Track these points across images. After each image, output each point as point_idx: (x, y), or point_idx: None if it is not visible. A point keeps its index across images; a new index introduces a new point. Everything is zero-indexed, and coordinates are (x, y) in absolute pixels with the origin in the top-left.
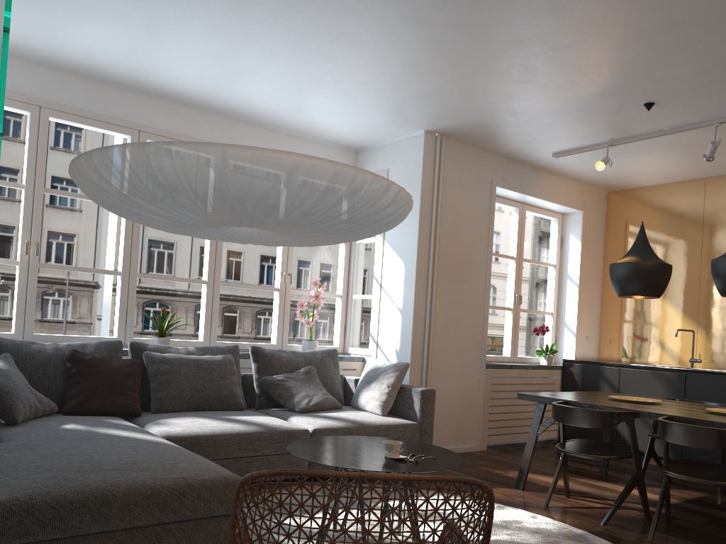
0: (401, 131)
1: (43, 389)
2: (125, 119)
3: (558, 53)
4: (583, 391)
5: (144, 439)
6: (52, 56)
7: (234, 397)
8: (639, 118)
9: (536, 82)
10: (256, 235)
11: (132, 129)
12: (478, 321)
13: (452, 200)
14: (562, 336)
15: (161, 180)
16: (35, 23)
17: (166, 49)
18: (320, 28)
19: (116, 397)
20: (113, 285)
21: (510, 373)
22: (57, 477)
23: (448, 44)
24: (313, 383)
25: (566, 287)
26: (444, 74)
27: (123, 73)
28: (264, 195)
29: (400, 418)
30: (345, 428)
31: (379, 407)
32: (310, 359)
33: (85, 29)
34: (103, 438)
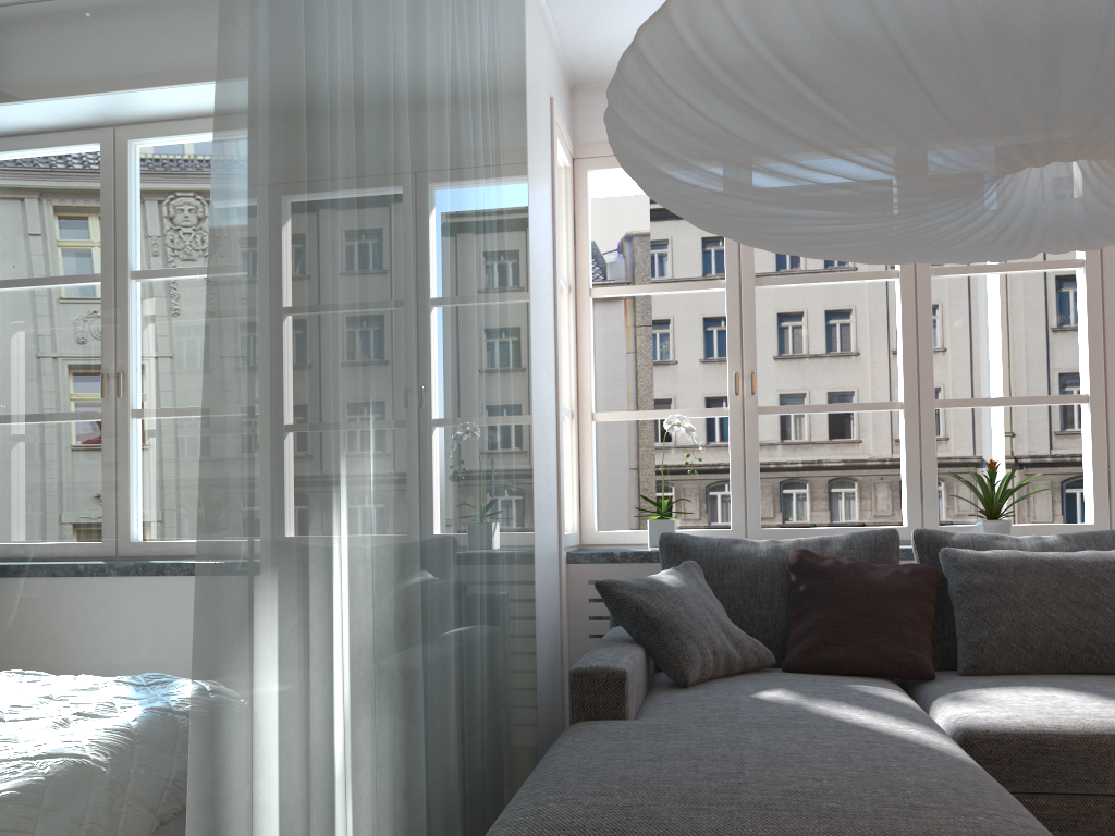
0: None
1: (752, 624)
2: None
3: None
4: None
5: (891, 734)
6: None
7: None
8: None
9: None
10: (1093, 203)
11: None
12: None
13: None
14: None
15: (722, 80)
16: None
17: None
18: None
19: (879, 639)
20: (1015, 461)
21: None
22: (633, 809)
23: None
24: None
25: None
26: None
27: None
28: (998, 0)
29: None
30: None
31: None
32: None
33: None
34: (808, 724)
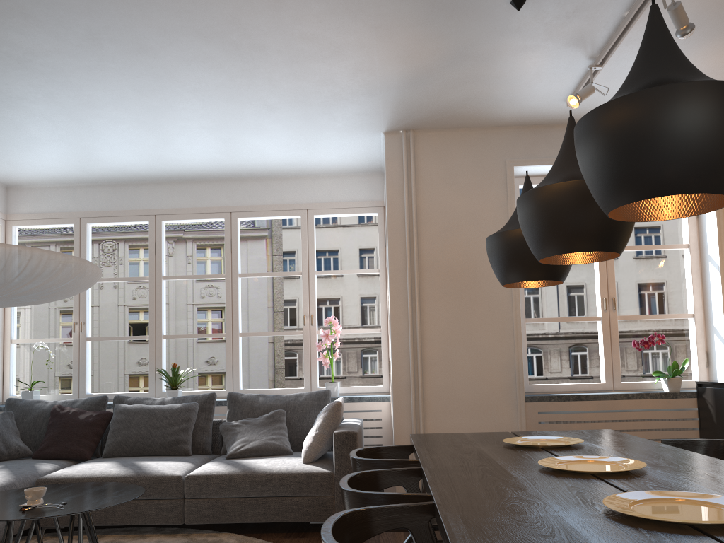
0: (369, 141)
1: (30, 438)
2: (143, 208)
3: (289, 10)
4: (719, 429)
5: None
6: (74, 178)
7: (178, 443)
8: (555, 20)
9: (348, 45)
10: None
11: (149, 215)
12: (504, 342)
13: (438, 201)
14: (713, 346)
15: None
16: (24, 162)
17: (97, 148)
18: (115, 91)
19: (70, 443)
20: None
21: (578, 407)
22: None
23: (203, 55)
24: (268, 428)
25: (709, 273)
26: (264, 79)
27: (121, 174)
28: None
29: (319, 466)
30: (227, 475)
31: (303, 453)
32: (289, 402)
33: (44, 155)
34: None
